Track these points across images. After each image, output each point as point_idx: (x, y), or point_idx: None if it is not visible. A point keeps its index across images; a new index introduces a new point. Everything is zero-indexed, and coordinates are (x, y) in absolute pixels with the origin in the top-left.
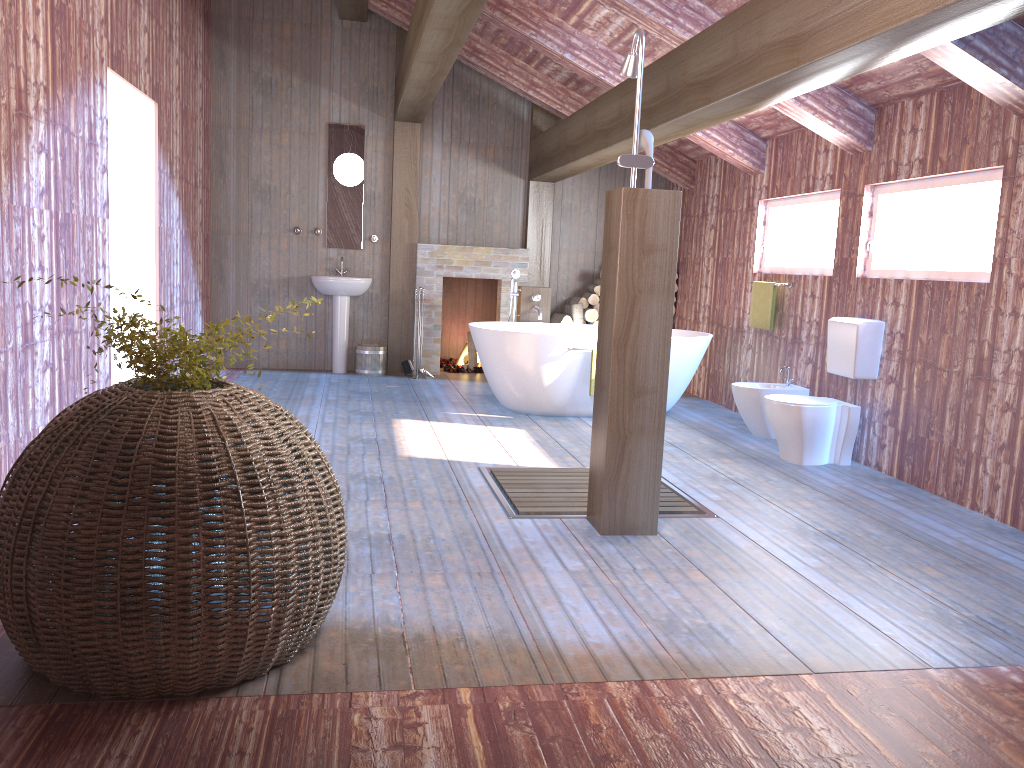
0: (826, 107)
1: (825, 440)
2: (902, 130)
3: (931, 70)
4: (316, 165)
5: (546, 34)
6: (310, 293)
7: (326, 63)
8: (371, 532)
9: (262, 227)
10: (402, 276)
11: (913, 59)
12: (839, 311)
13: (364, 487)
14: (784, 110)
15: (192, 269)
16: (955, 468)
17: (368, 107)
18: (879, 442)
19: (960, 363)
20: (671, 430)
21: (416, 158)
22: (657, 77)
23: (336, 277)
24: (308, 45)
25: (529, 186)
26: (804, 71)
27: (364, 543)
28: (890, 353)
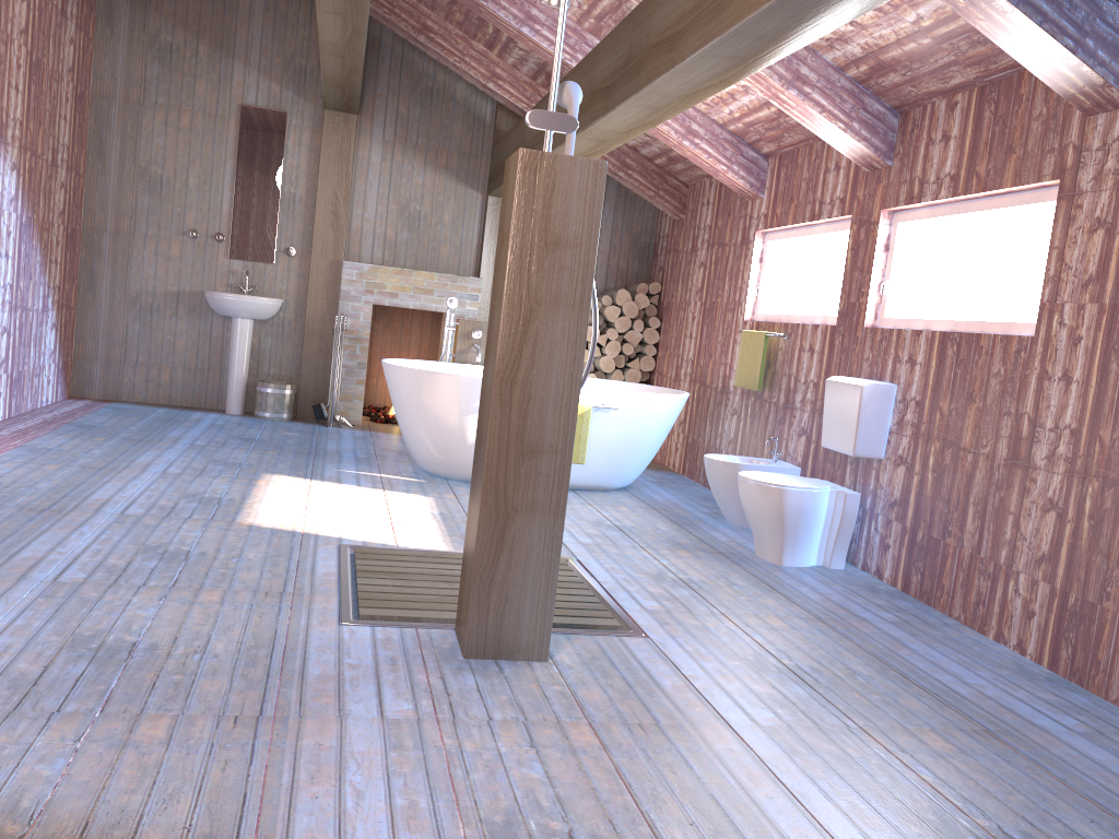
0: (837, 105)
1: (813, 535)
2: (931, 138)
3: (971, 54)
4: (223, 155)
5: (500, 0)
6: (205, 313)
7: (243, 31)
8: (110, 637)
9: (148, 226)
10: (322, 300)
11: (949, 37)
12: (842, 370)
13: (153, 565)
14: (784, 106)
15: (40, 268)
16: (977, 583)
17: (293, 90)
18: (882, 541)
19: (990, 443)
20: (625, 510)
21: (349, 157)
22: (619, 44)
23: (234, 294)
24: (222, 7)
25: (487, 202)
26: (792, 2)
27: (84, 656)
28: (901, 426)
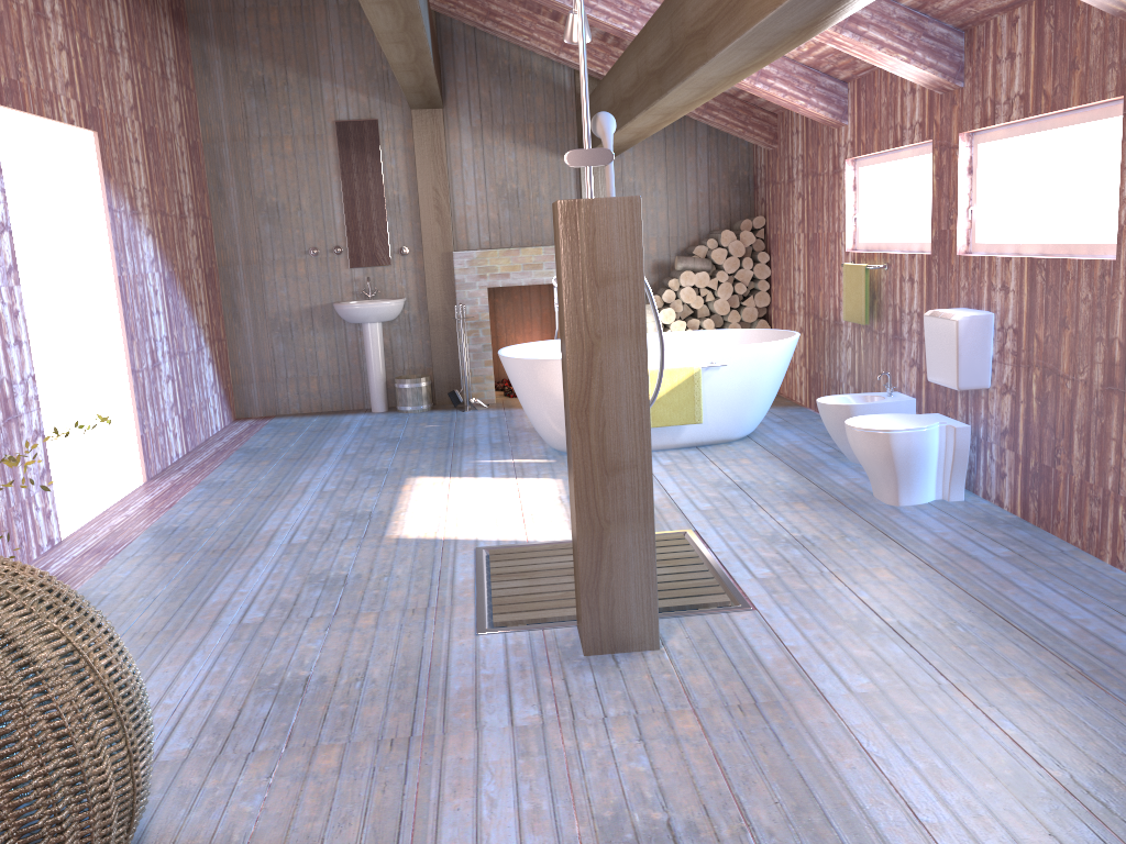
0: (896, 37)
1: (927, 472)
2: (997, 57)
3: None
4: (327, 173)
5: None
6: (338, 322)
7: (324, 50)
8: (288, 674)
9: (274, 252)
10: (441, 292)
11: None
12: (941, 299)
13: (318, 595)
14: (843, 47)
15: (188, 314)
16: (1089, 509)
17: (379, 96)
18: (998, 470)
19: (1086, 369)
20: (746, 463)
21: (441, 150)
22: (662, 28)
23: (360, 303)
24: (301, 32)
25: (580, 168)
26: (793, 8)
27: (269, 695)
28: (1003, 354)
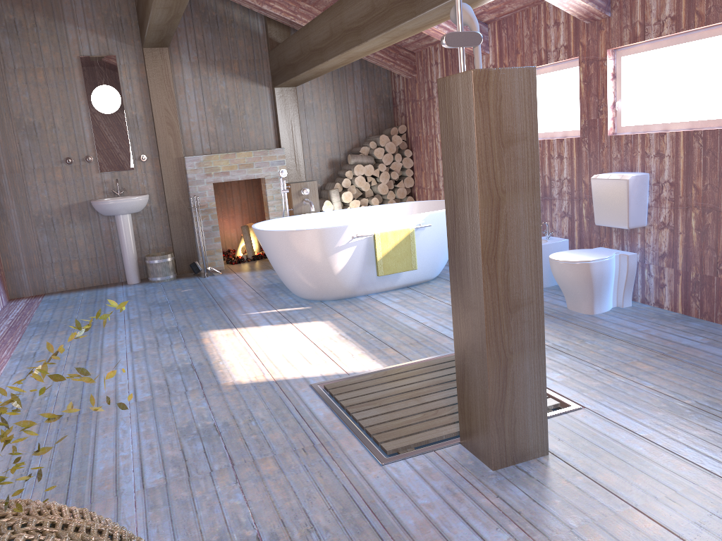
0: None
1: (610, 288)
2: None
3: None
4: (75, 98)
5: None
6: (93, 216)
7: None
8: (234, 537)
9: (34, 162)
10: (176, 188)
11: None
12: (593, 168)
13: (201, 448)
14: None
15: None
16: None
17: (115, 38)
18: (657, 282)
19: None
20: None
21: (169, 80)
22: None
23: (115, 199)
24: None
25: (274, 92)
26: None
27: None
28: (659, 201)
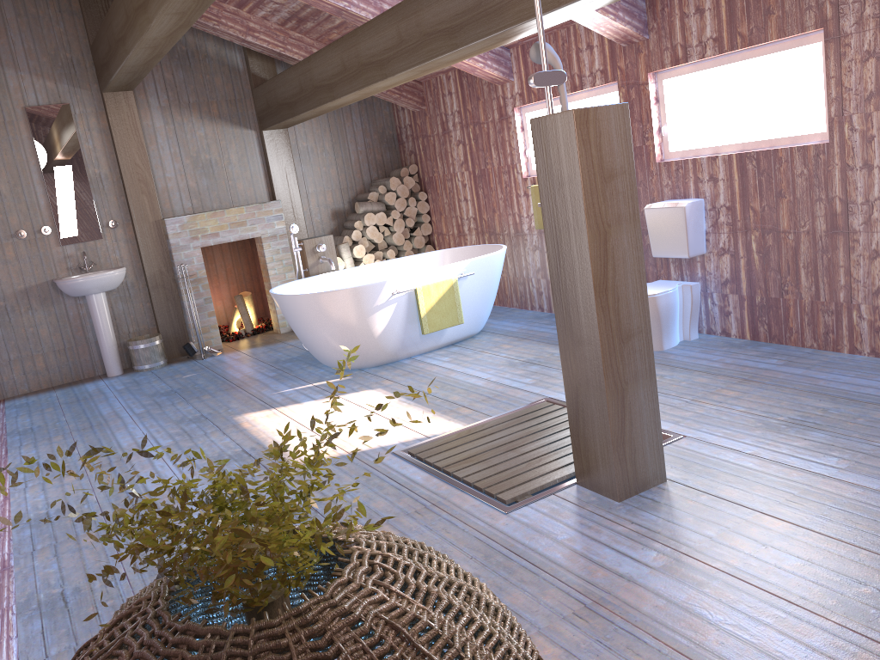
0: None
1: (676, 321)
2: (684, 13)
3: None
4: (24, 157)
5: None
6: (56, 299)
7: (3, 40)
8: None
9: None
10: (156, 257)
11: None
12: (643, 197)
13: None
14: None
15: None
16: (822, 319)
17: (67, 82)
18: (722, 310)
19: (808, 223)
20: (509, 347)
21: (138, 129)
22: None
23: (87, 275)
24: None
25: (263, 136)
26: None
27: None
28: (717, 227)
